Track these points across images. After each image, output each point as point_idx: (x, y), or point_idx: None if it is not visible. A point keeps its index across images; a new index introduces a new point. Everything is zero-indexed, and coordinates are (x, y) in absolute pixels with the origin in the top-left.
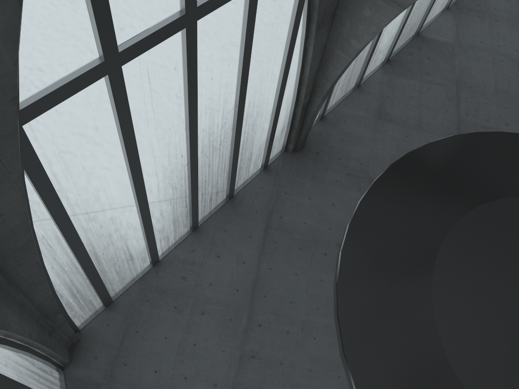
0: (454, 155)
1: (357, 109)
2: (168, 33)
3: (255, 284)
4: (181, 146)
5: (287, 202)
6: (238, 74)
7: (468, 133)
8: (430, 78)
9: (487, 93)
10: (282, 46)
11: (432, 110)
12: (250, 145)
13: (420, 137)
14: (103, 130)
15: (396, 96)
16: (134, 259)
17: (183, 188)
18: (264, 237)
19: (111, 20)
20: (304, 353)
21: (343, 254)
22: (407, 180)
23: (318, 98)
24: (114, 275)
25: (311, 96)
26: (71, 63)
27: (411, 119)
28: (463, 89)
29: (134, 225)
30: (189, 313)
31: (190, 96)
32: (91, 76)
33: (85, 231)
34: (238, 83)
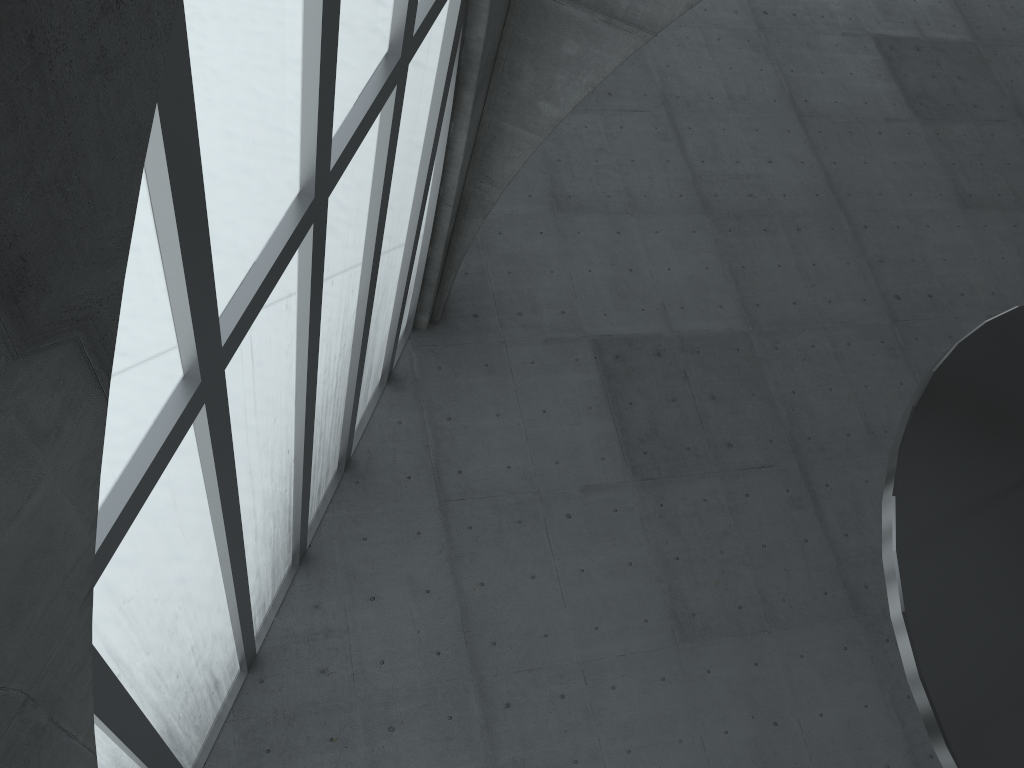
0: (980, 386)
1: (512, 201)
2: (290, 252)
3: (466, 628)
4: (288, 436)
5: (459, 437)
6: (367, 246)
7: (976, 330)
8: (617, 103)
9: (719, 110)
10: (419, 153)
11: (642, 166)
12: (371, 354)
13: (642, 226)
14: (185, 507)
15: (572, 156)
16: (219, 684)
17: (287, 504)
18: (445, 524)
19: (214, 294)
20: (607, 723)
21: (928, 679)
22: (941, 470)
23: (474, 219)
24: (193, 736)
25: (458, 219)
26: (142, 423)
27: (614, 196)
28: (679, 112)
29: (222, 628)
30: (365, 740)
31: (311, 342)
32: (181, 428)
33: (155, 706)
34: (368, 264)
